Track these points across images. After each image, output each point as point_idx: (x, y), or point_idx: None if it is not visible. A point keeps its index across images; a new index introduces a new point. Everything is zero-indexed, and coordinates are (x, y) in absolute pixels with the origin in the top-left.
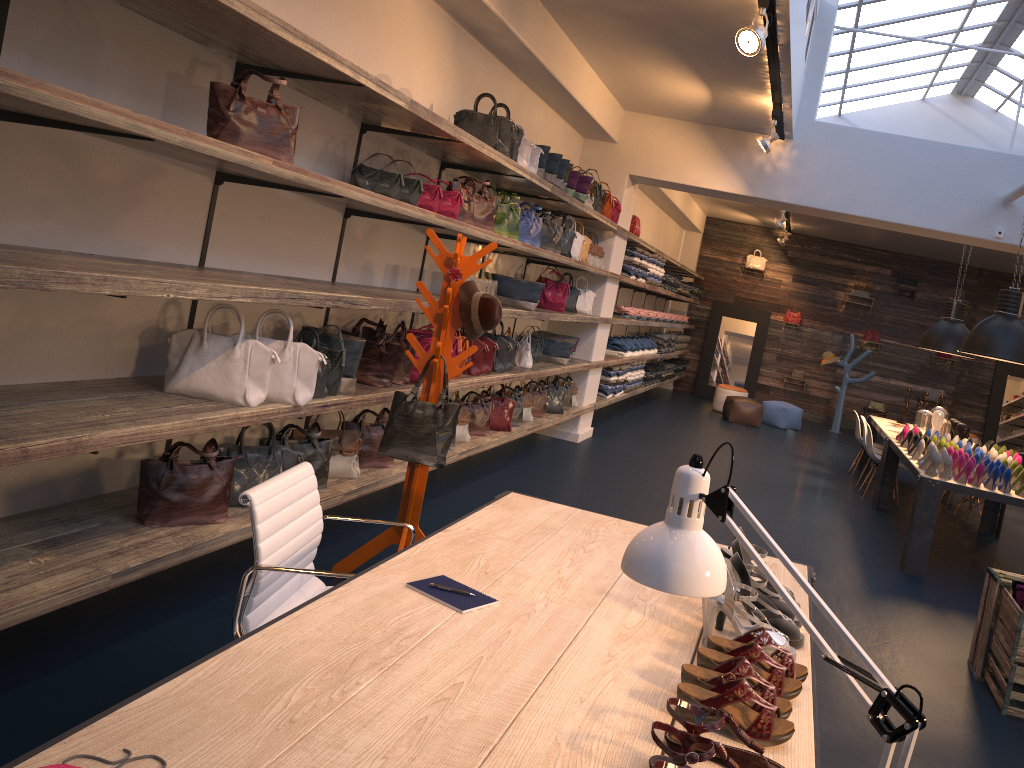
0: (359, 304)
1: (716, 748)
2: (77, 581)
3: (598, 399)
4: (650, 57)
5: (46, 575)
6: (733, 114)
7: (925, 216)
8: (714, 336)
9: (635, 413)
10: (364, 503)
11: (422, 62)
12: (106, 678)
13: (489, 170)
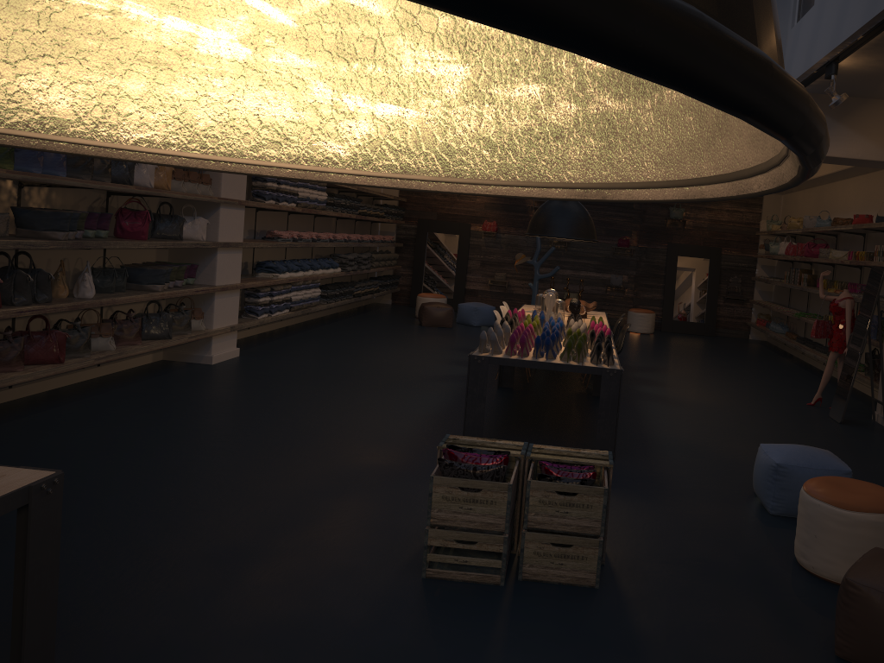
0: None
1: None
2: None
3: (246, 320)
4: None
5: None
6: None
7: None
8: (422, 251)
9: (320, 329)
10: None
11: None
12: None
13: None
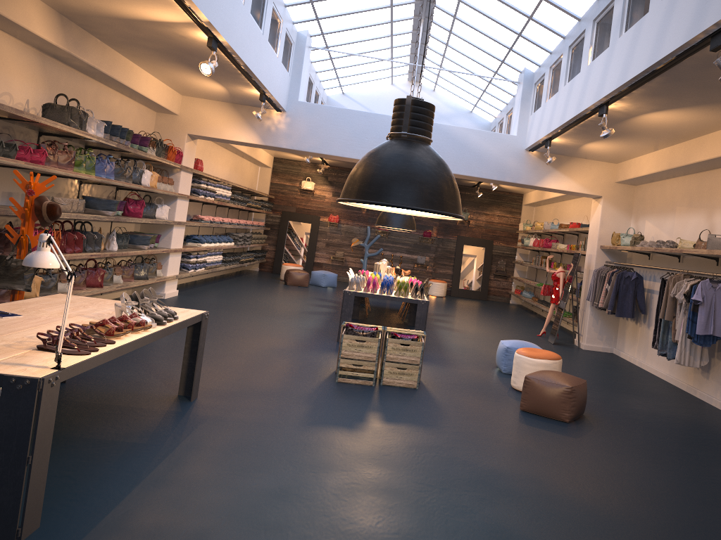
0: None
1: (78, 329)
2: None
3: (182, 273)
4: (178, 68)
5: None
6: (245, 98)
7: (364, 153)
8: (284, 234)
9: (219, 283)
10: None
11: (18, 76)
12: None
13: (70, 136)
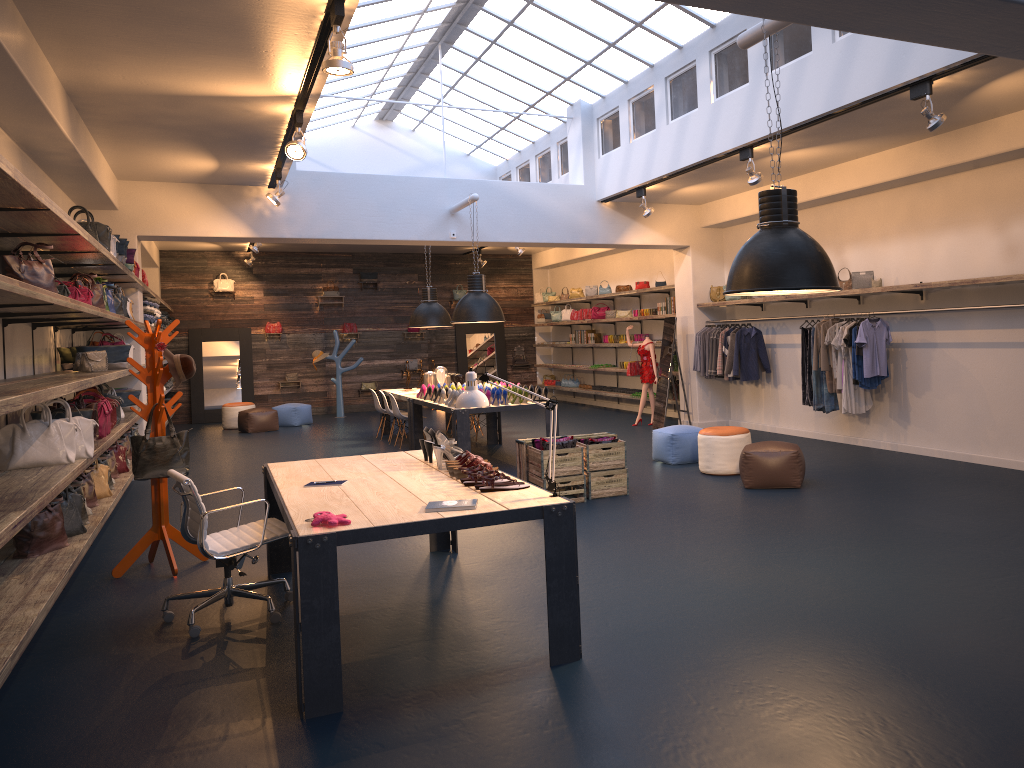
0: (92, 383)
1: (485, 468)
2: (61, 574)
3: None
4: (172, 147)
5: (38, 578)
6: (233, 176)
7: (400, 231)
8: (199, 362)
9: None
10: None
11: None
12: (71, 638)
13: (81, 264)
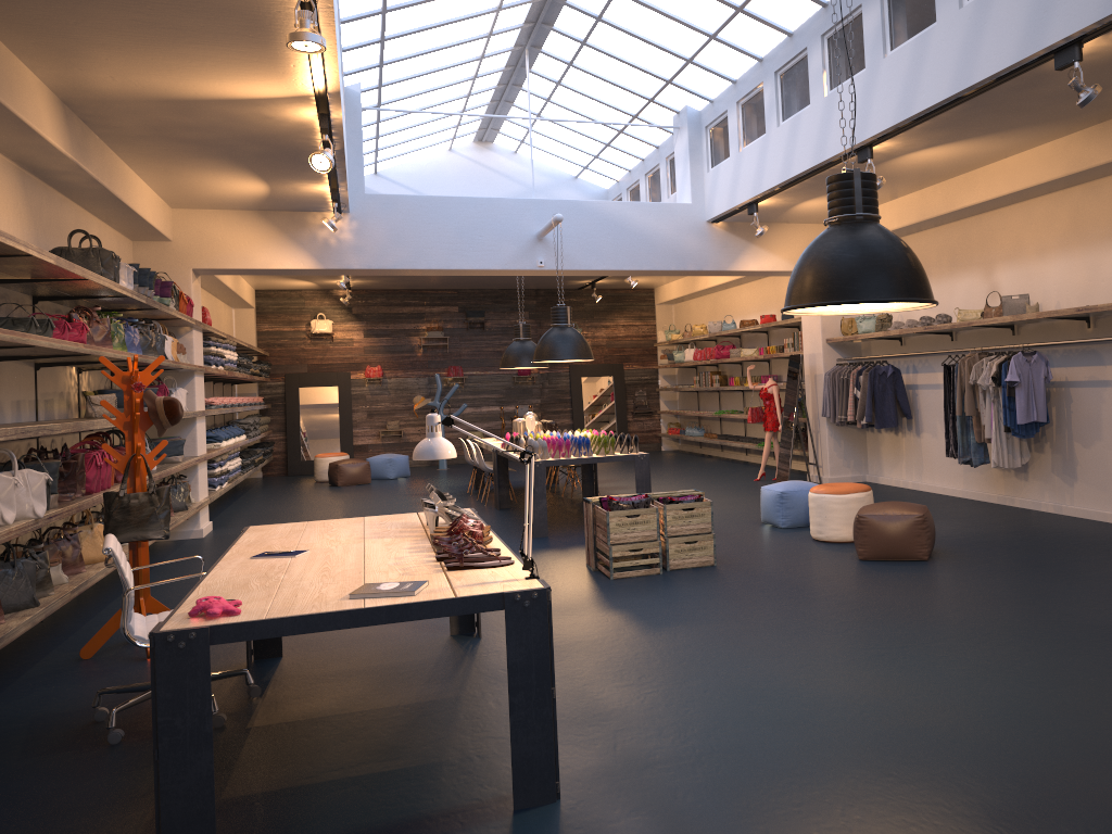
0: (55, 430)
1: (463, 539)
2: None
3: (208, 493)
4: (209, 166)
5: None
6: (291, 200)
7: (480, 259)
8: (296, 410)
9: (240, 503)
10: (47, 622)
11: (4, 211)
12: None
13: (89, 296)
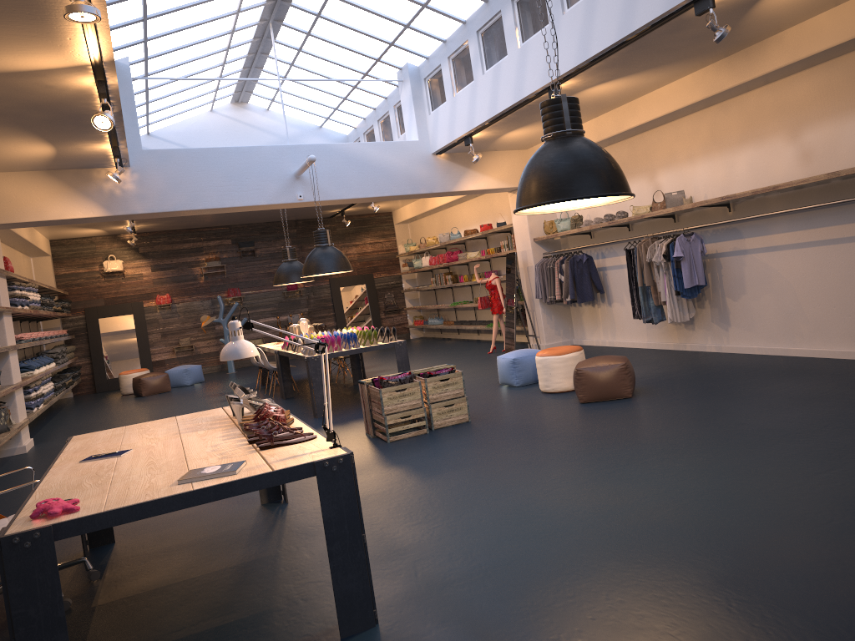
0: None
1: (270, 422)
2: None
3: (27, 415)
4: None
5: None
6: (76, 159)
7: (249, 197)
8: (97, 337)
9: (56, 420)
10: None
11: None
12: None
13: None
